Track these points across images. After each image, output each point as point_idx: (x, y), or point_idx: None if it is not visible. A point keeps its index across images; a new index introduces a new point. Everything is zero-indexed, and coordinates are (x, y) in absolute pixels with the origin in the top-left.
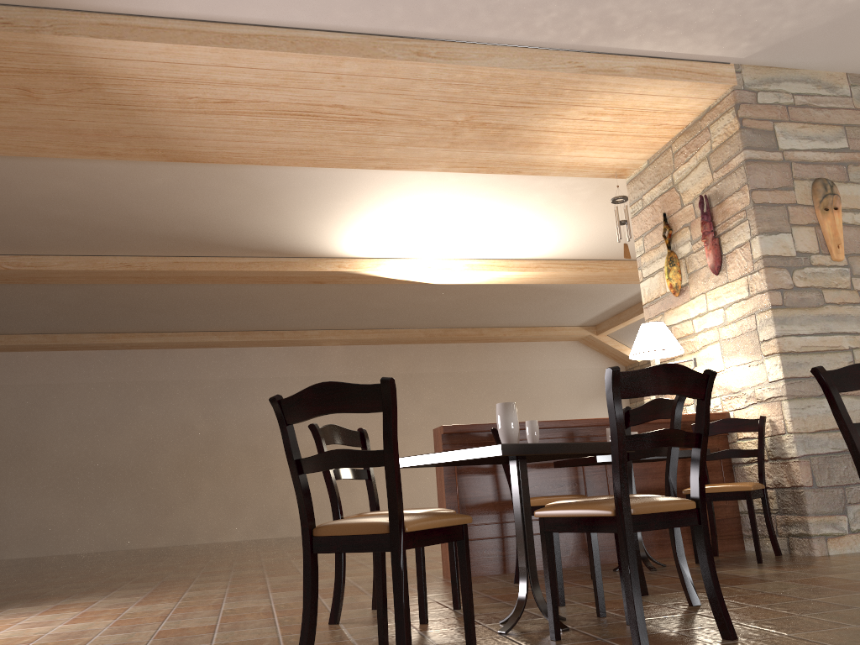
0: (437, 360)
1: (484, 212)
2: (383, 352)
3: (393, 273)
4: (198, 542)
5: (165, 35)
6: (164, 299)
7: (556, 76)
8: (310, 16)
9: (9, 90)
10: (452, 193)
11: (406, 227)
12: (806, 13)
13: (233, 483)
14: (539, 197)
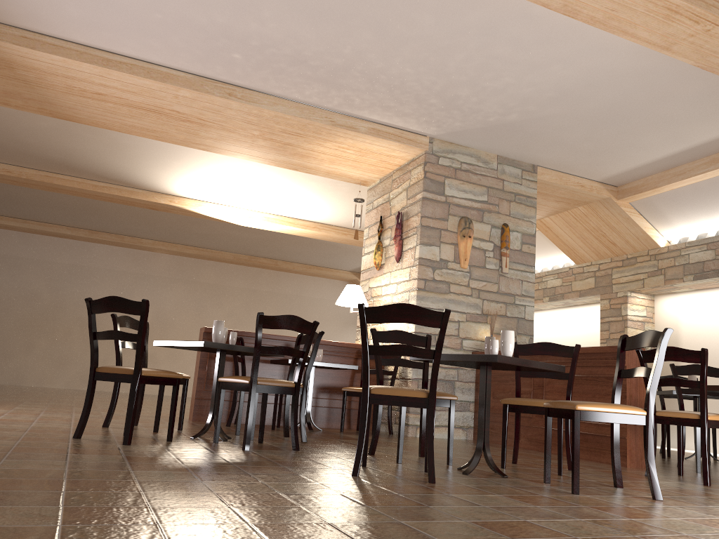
0: (241, 278)
1: (277, 186)
2: (200, 265)
3: (210, 213)
4: (28, 385)
5: (64, 52)
6: (32, 197)
7: (316, 124)
8: (162, 59)
9: None
10: (254, 171)
11: (221, 185)
12: (466, 121)
13: (63, 344)
14: (314, 185)
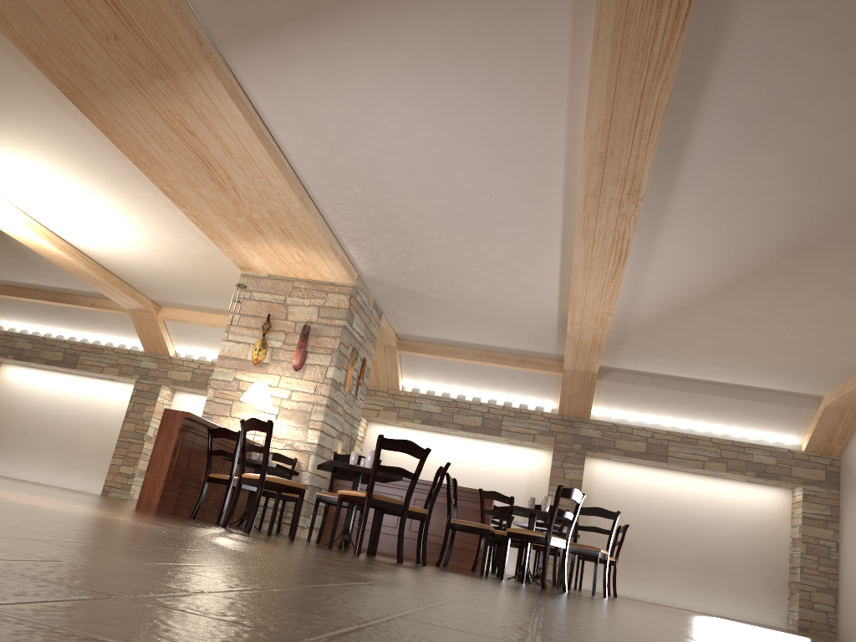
0: None
1: (122, 219)
2: None
3: None
4: None
5: (245, 111)
6: None
7: (322, 242)
8: (295, 153)
9: (107, 29)
10: (135, 205)
11: (53, 187)
12: (403, 282)
13: None
14: (169, 237)
